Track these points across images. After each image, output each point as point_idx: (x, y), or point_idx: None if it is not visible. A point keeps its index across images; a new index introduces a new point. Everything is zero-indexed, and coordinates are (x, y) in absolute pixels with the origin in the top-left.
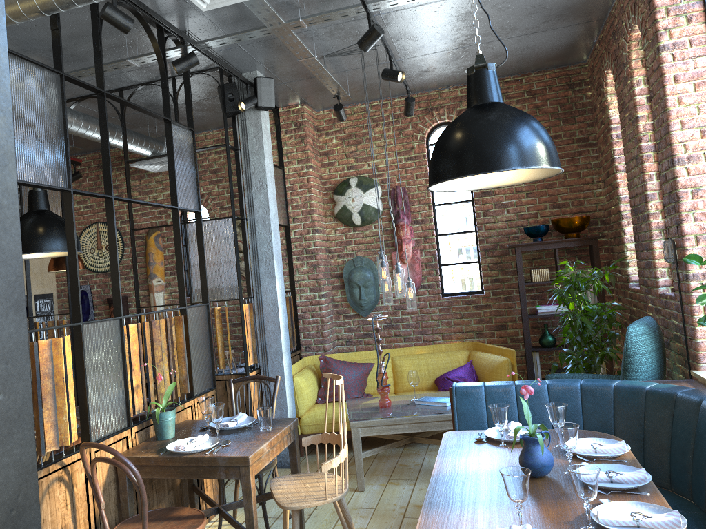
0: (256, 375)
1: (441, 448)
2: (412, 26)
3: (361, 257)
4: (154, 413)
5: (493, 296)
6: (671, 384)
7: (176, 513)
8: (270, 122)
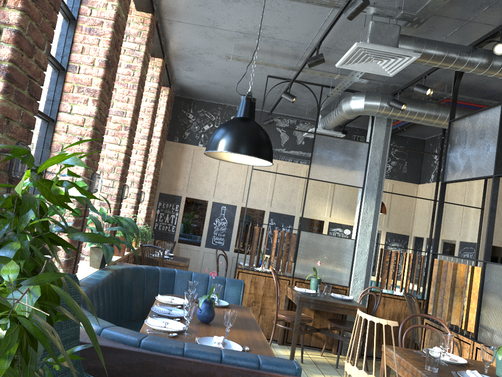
0: None
1: (269, 348)
2: None
3: None
4: None
5: None
6: None
7: None
8: None
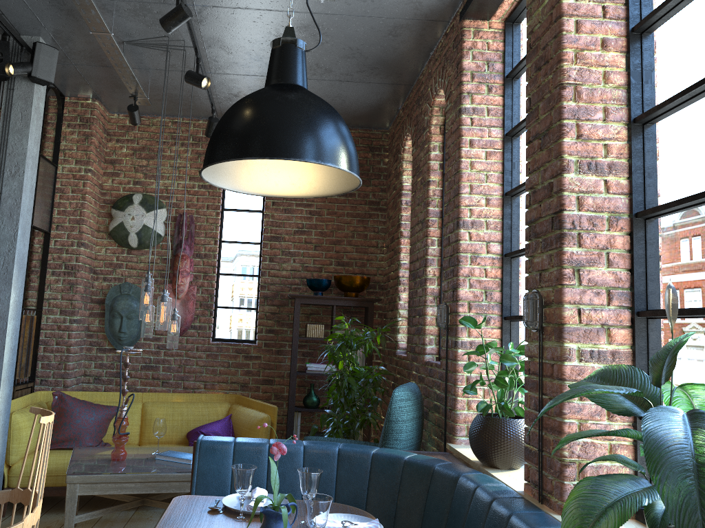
0: None
1: (164, 517)
2: (228, 33)
3: (130, 283)
4: None
5: (266, 347)
6: (428, 455)
7: None
8: (52, 111)
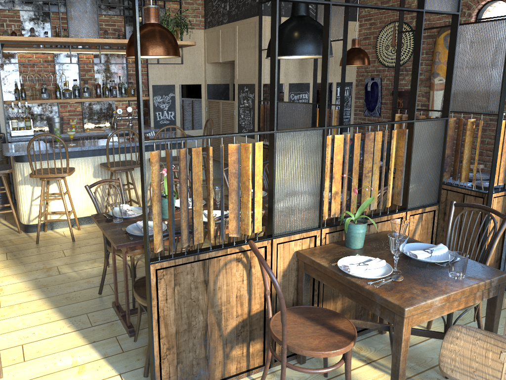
0: (503, 196)
1: None
2: None
3: None
4: (344, 222)
5: None
6: None
7: (334, 321)
8: None
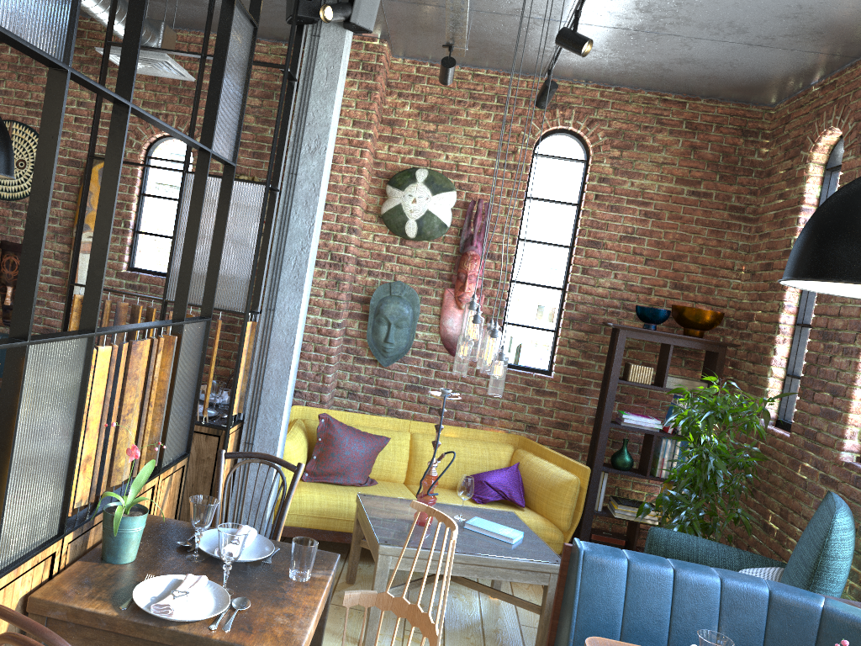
0: (236, 430)
1: None
2: None
3: (403, 283)
4: (111, 515)
5: (564, 383)
6: None
7: None
8: None
